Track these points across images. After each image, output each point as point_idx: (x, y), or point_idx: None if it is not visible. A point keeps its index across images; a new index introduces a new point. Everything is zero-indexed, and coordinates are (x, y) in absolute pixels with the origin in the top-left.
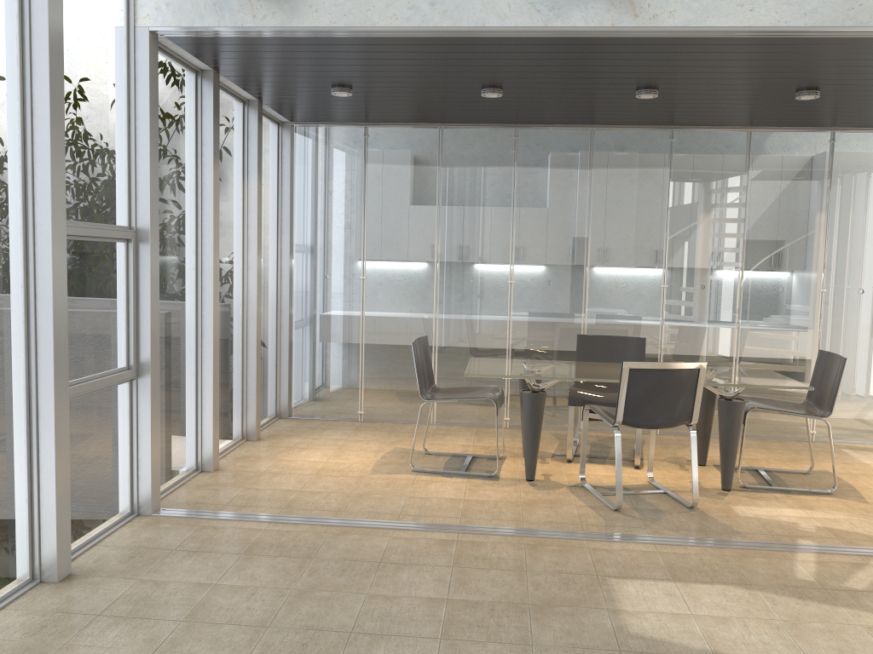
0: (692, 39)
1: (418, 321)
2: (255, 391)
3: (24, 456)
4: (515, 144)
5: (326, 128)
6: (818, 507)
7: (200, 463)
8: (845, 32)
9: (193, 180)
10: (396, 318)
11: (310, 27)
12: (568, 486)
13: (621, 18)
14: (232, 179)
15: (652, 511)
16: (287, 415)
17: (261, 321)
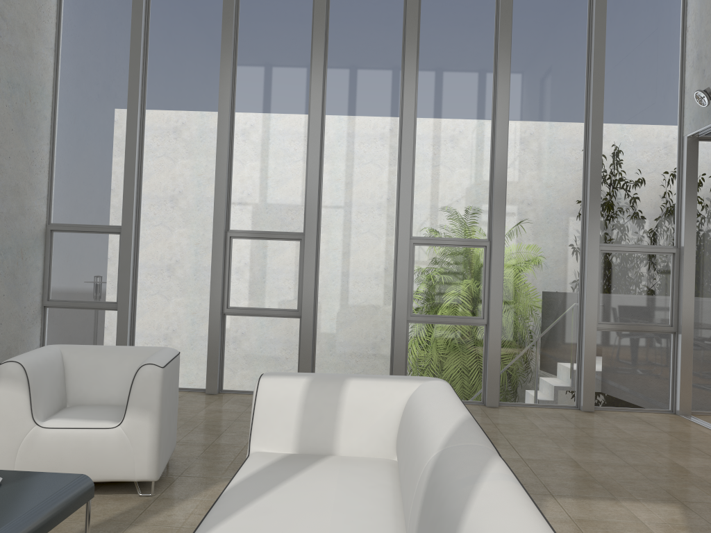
0: None
1: None
2: None
3: (575, 348)
4: None
5: None
6: None
7: None
8: None
9: None
10: None
11: None
12: None
13: None
14: None
15: None
16: None
17: None
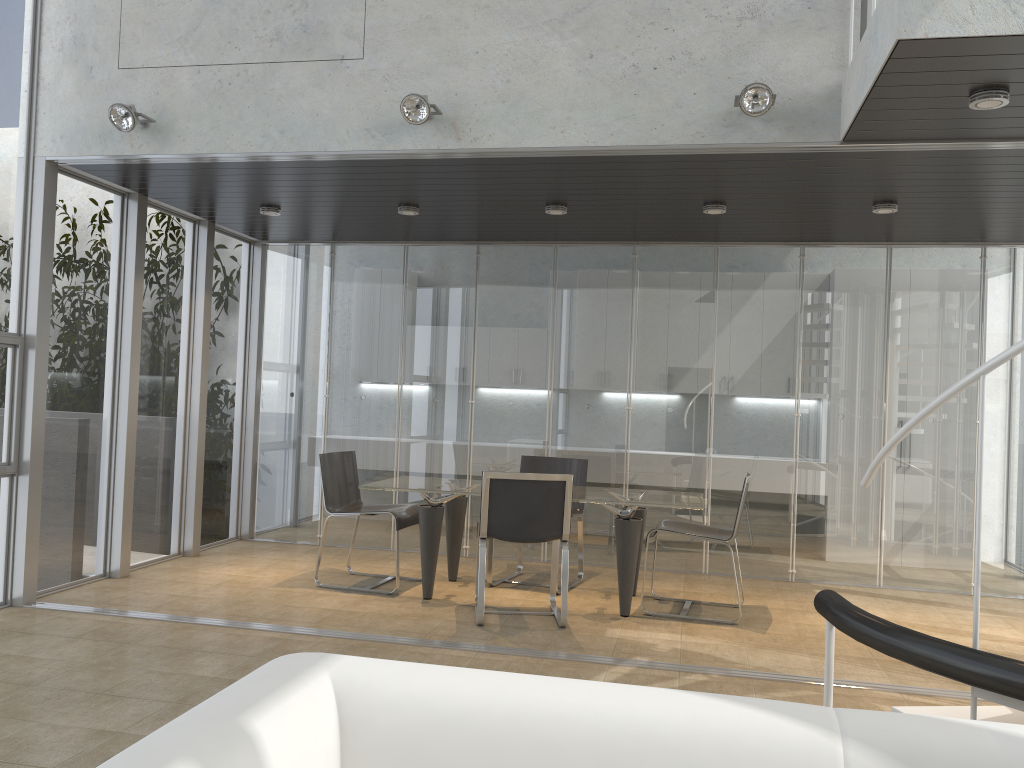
0: (526, 159)
1: (379, 441)
2: (193, 505)
3: None
4: (477, 261)
5: (295, 246)
6: (703, 633)
7: (108, 569)
8: (652, 150)
9: (113, 294)
10: (357, 438)
11: (178, 154)
12: (459, 605)
13: (446, 141)
14: (174, 294)
15: (517, 628)
16: (248, 537)
17: (215, 437)
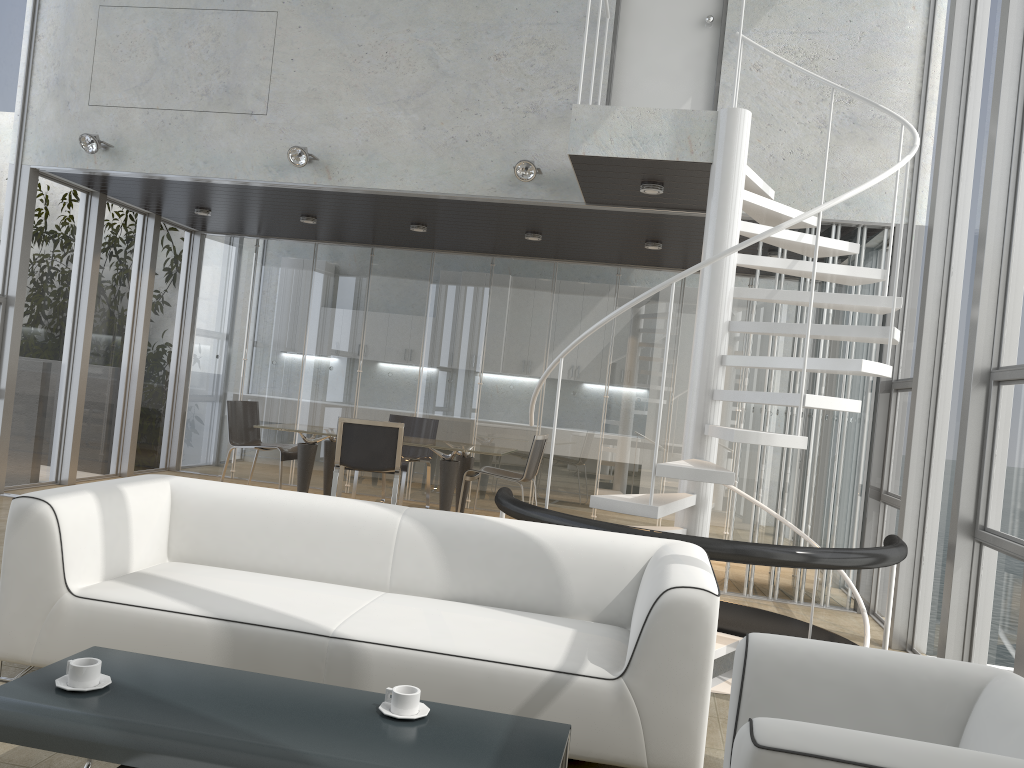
0: (379, 195)
1: (285, 398)
2: (130, 437)
3: None
4: (371, 260)
5: (228, 237)
6: None
7: (59, 478)
8: (462, 198)
9: (76, 268)
10: (267, 395)
11: (129, 172)
12: None
13: (321, 179)
14: (124, 271)
15: None
16: (175, 469)
17: (152, 386)
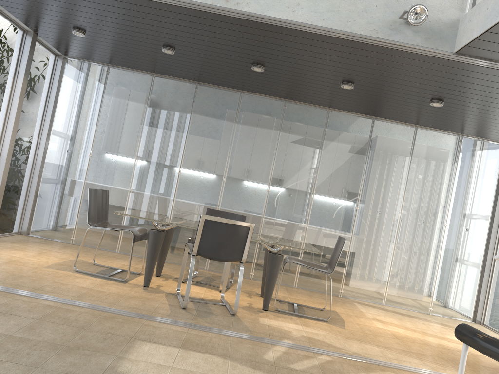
0: (263, 25)
1: (119, 187)
2: None
3: None
4: (195, 93)
5: (84, 63)
6: (313, 326)
7: None
8: (345, 35)
9: None
10: (106, 184)
11: None
12: (167, 293)
13: (218, 1)
14: (3, 73)
15: (207, 312)
16: (26, 233)
17: (15, 169)
